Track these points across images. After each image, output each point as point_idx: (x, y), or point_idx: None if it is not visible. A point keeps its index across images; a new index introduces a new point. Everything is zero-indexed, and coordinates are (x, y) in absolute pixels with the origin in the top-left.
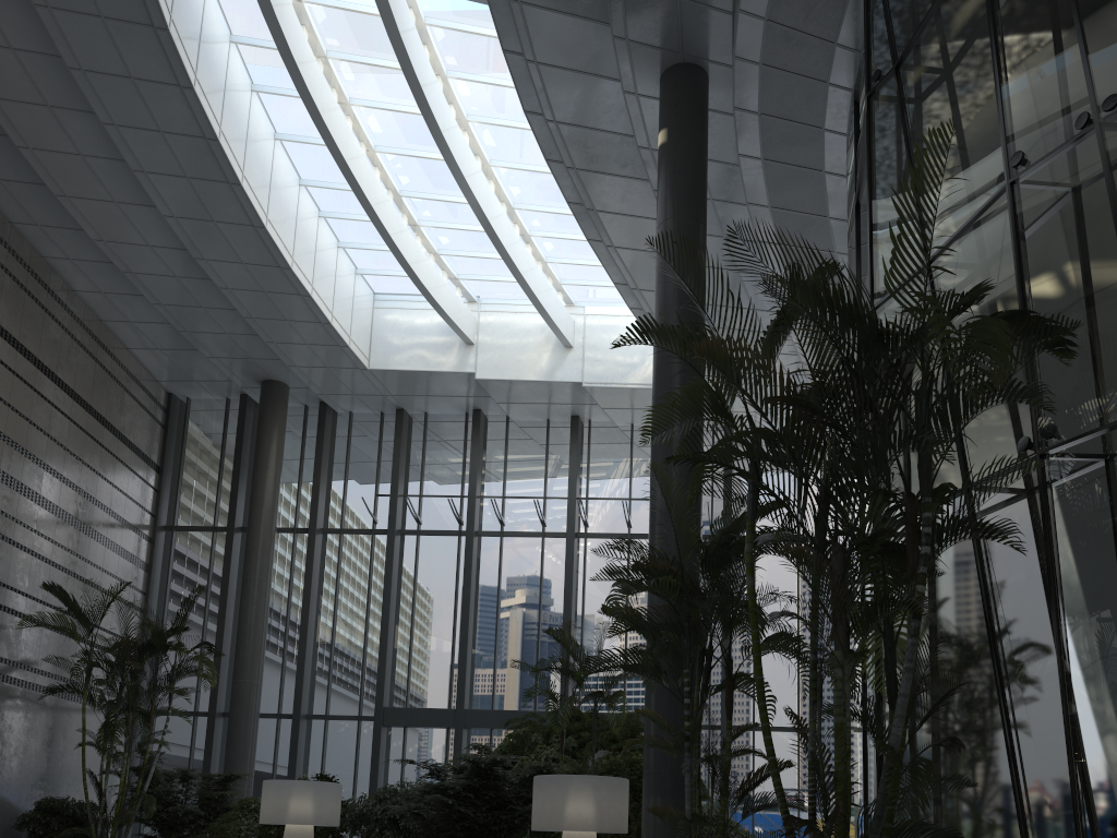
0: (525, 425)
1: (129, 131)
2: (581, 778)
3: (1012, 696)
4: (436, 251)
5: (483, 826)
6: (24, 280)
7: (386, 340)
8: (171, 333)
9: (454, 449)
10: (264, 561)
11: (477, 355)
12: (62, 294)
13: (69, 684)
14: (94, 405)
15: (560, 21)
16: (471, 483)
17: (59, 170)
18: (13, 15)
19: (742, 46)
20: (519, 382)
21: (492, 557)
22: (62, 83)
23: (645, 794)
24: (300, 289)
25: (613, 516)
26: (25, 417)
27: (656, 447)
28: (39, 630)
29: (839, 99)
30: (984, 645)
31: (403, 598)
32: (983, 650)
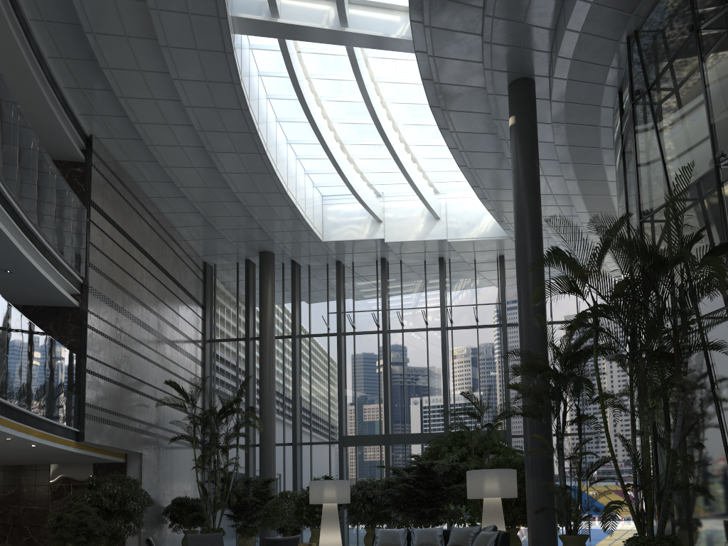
0: (411, 265)
1: (210, 133)
2: (494, 470)
3: (725, 420)
4: (361, 171)
5: (426, 499)
6: (141, 213)
7: (331, 223)
8: (211, 230)
9: (370, 282)
10: (271, 357)
11: (384, 228)
12: (157, 216)
13: (182, 435)
14: (174, 276)
15: (454, 63)
16: (383, 302)
17: (167, 154)
18: (158, 84)
19: (558, 72)
20: (410, 242)
21: (398, 344)
22: (177, 113)
23: (527, 477)
24: (290, 203)
25: (467, 316)
26: (148, 289)
27: (520, 294)
28: (162, 406)
29: (610, 92)
30: (710, 396)
31: (348, 372)
32: (709, 399)
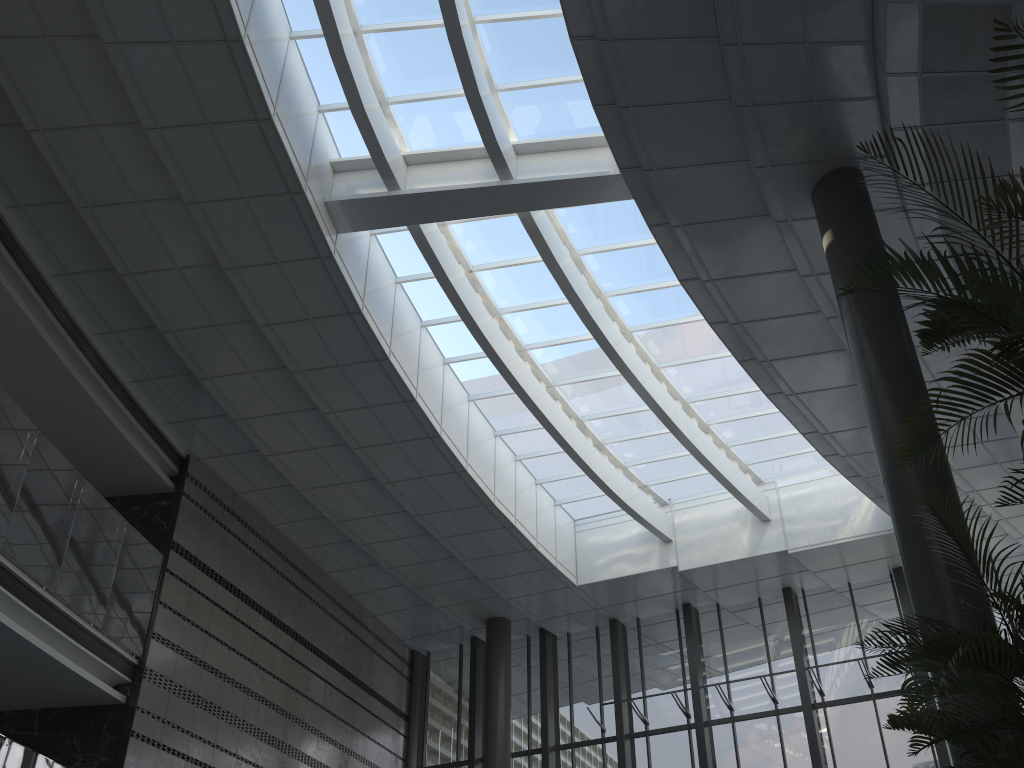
0: (736, 608)
1: (344, 414)
2: None
3: None
4: (623, 464)
5: None
6: (283, 569)
7: (590, 557)
8: (406, 593)
9: (669, 645)
10: None
11: (676, 549)
12: (315, 576)
13: None
14: (346, 666)
15: (698, 175)
16: (692, 674)
17: (298, 467)
18: (247, 343)
19: (897, 113)
20: (723, 564)
21: (726, 744)
22: (290, 389)
23: None
24: (504, 522)
25: (850, 679)
26: (285, 682)
27: (903, 532)
28: None
29: (1023, 134)
30: None
31: None
32: None
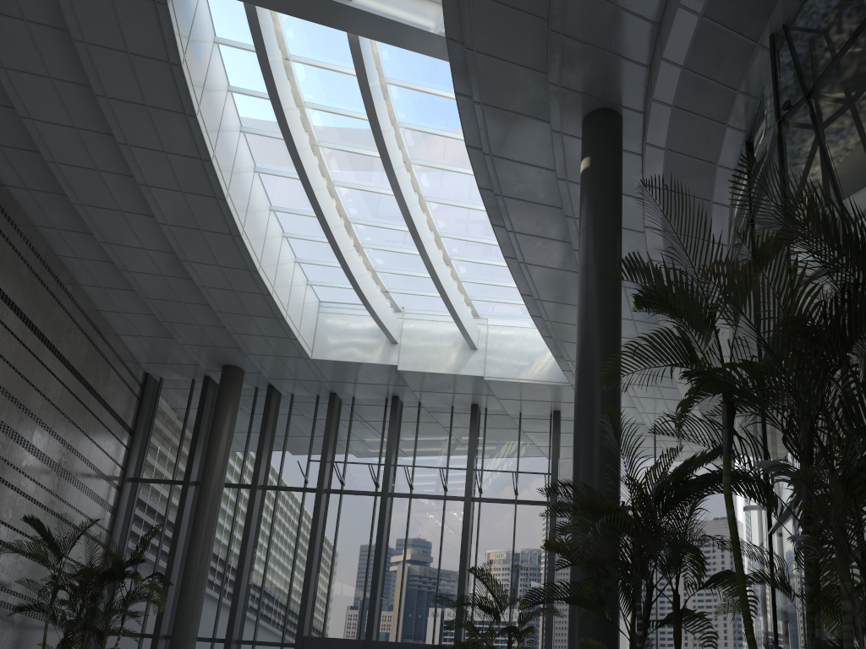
0: (433, 410)
1: (139, 150)
2: None
3: None
4: (374, 268)
5: None
6: (39, 271)
7: (327, 337)
8: (154, 323)
9: (374, 426)
10: (212, 509)
11: (399, 351)
12: (69, 285)
13: (36, 604)
14: (84, 375)
15: (505, 69)
16: (388, 454)
17: (78, 182)
18: (55, 50)
19: (659, 90)
20: (433, 374)
21: (402, 514)
22: (89, 109)
23: None
24: (263, 290)
25: (503, 485)
26: (26, 379)
27: (580, 410)
28: (16, 556)
29: (733, 140)
30: None
31: (325, 545)
32: None
